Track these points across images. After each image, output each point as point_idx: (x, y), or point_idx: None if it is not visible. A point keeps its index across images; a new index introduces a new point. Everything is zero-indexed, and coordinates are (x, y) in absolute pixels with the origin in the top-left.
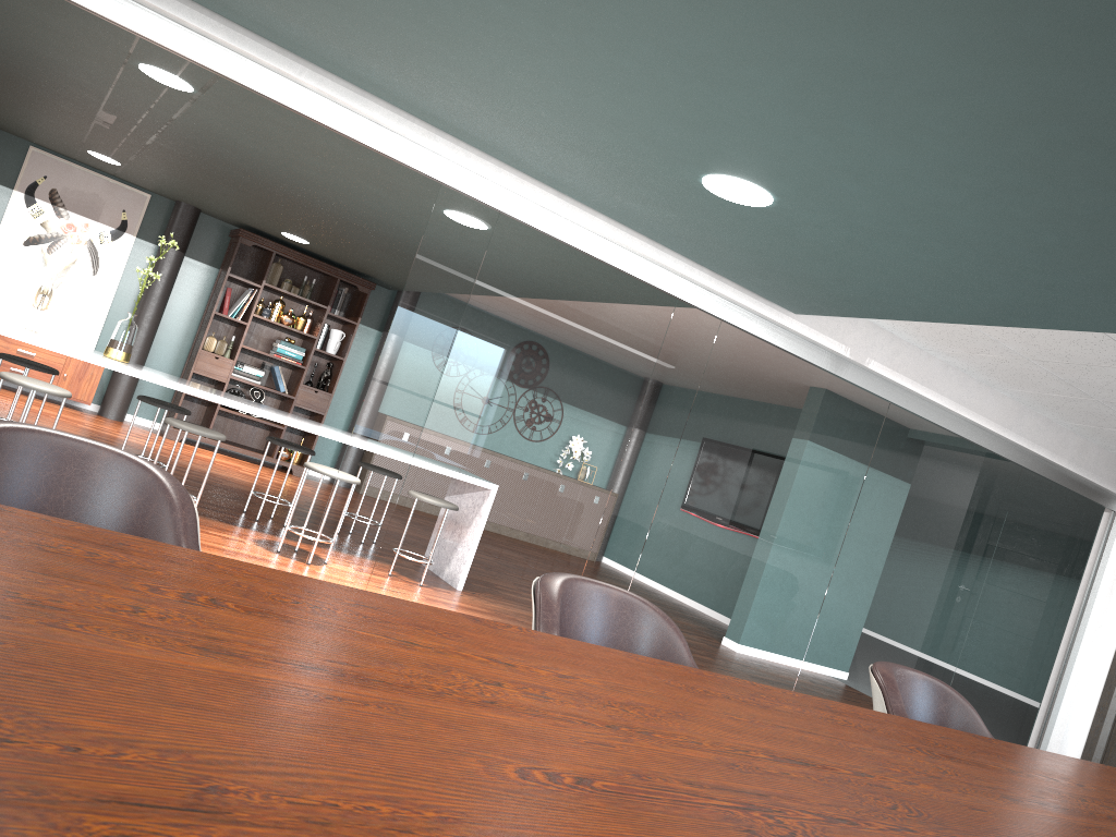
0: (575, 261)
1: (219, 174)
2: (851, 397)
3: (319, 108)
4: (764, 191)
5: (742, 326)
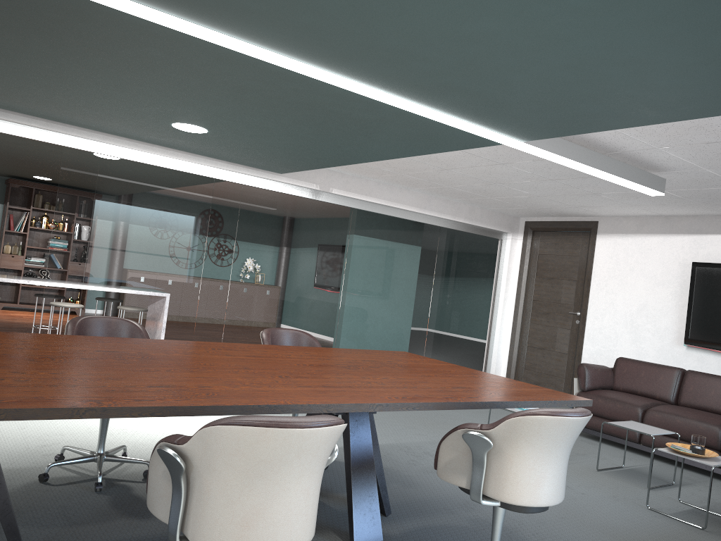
0: (150, 170)
1: None
2: (329, 209)
3: None
4: (198, 127)
5: (255, 185)
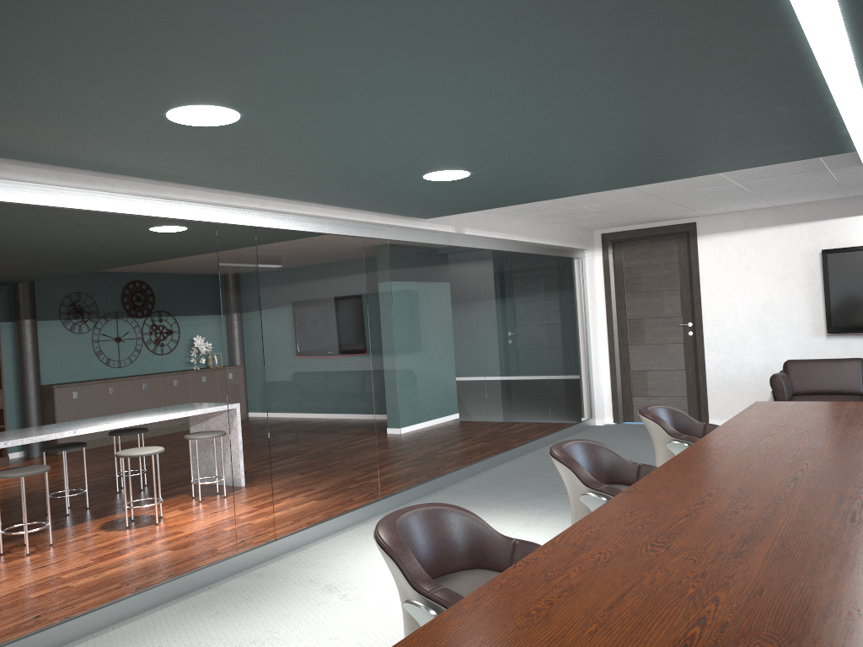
0: (305, 239)
1: None
2: (460, 254)
3: (128, 204)
4: (468, 172)
5: (400, 238)
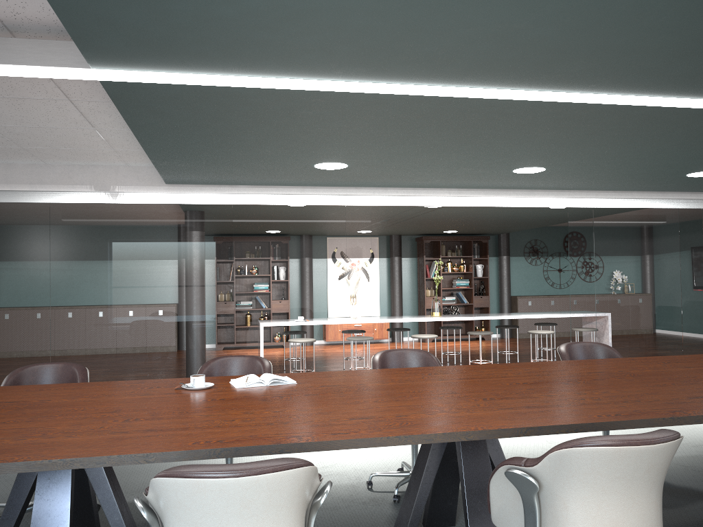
0: (629, 212)
1: (428, 222)
2: None
3: (517, 202)
4: None
5: None
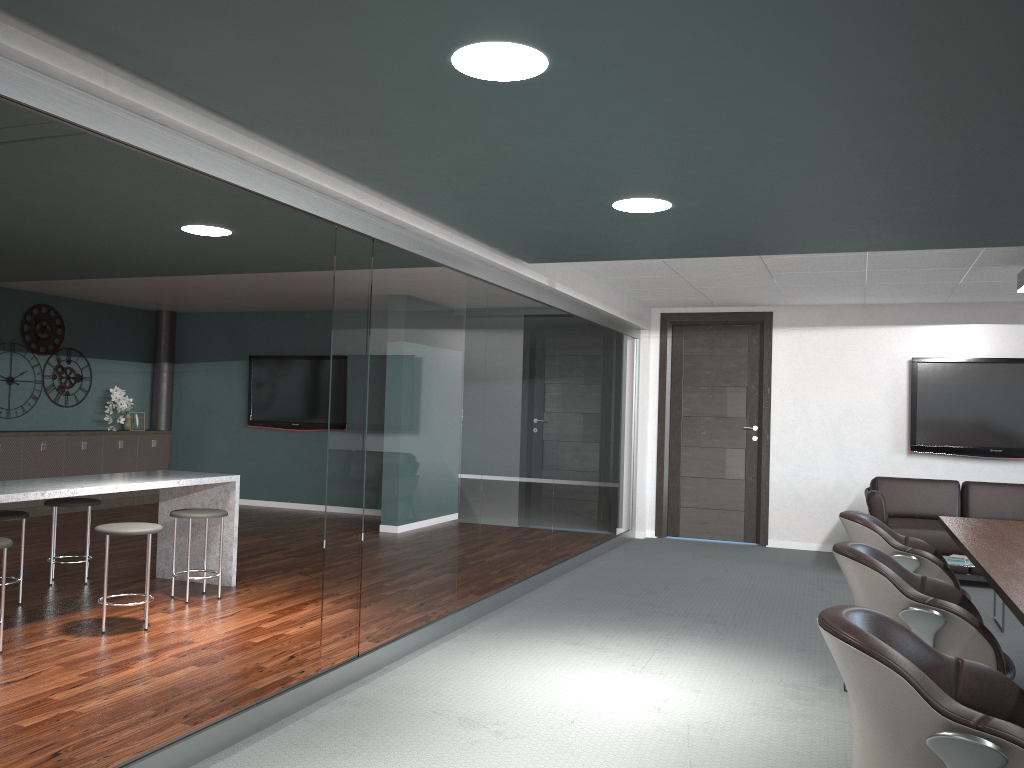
0: (417, 266)
1: None
2: (544, 314)
3: (256, 178)
4: (671, 205)
5: (499, 283)
